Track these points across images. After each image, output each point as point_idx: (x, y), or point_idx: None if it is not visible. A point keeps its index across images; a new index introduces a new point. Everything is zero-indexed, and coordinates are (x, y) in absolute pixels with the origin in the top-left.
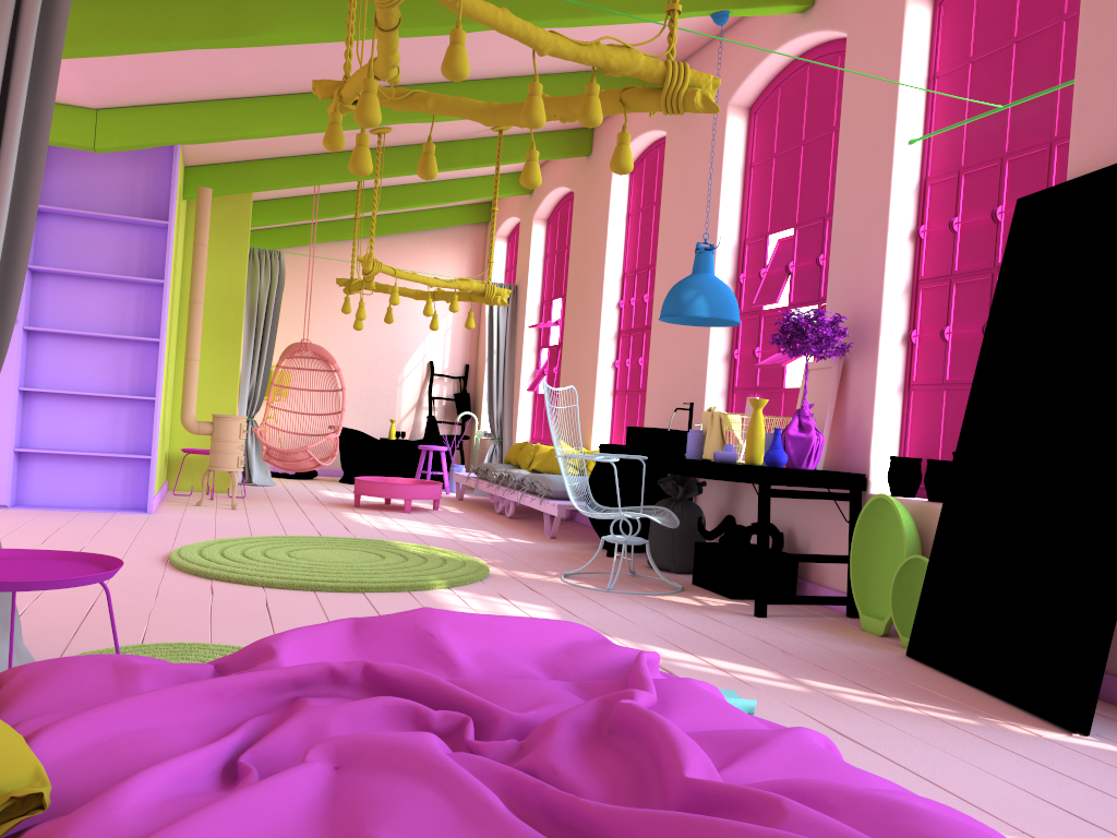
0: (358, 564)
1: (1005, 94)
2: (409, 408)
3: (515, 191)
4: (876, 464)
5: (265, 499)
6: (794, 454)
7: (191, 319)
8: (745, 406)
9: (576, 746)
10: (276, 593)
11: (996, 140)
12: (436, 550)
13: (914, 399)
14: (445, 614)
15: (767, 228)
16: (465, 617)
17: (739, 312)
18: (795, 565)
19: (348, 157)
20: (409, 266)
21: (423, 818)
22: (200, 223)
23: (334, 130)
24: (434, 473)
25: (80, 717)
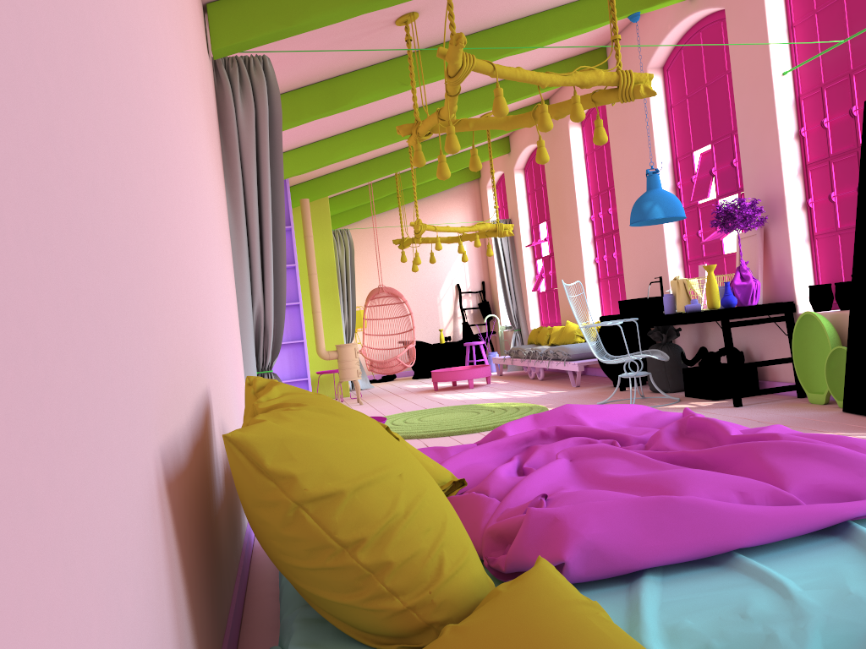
0: (466, 418)
1: (843, 31)
2: (448, 320)
3: (497, 153)
4: (799, 293)
5: (374, 396)
6: (741, 297)
7: (311, 285)
8: (698, 272)
9: (673, 440)
10: (427, 440)
11: (843, 62)
12: (508, 404)
13: (818, 245)
14: (577, 406)
15: (691, 147)
16: (586, 406)
17: (683, 210)
18: (755, 371)
19: (388, 158)
20: (430, 221)
21: (621, 467)
22: (305, 222)
23: (418, 154)
24: (478, 360)
25: (450, 459)
